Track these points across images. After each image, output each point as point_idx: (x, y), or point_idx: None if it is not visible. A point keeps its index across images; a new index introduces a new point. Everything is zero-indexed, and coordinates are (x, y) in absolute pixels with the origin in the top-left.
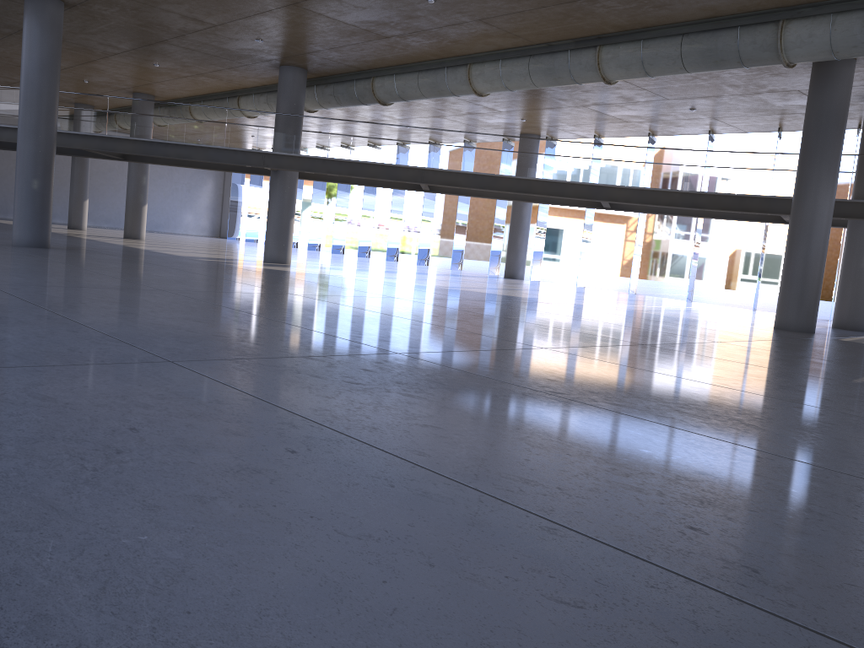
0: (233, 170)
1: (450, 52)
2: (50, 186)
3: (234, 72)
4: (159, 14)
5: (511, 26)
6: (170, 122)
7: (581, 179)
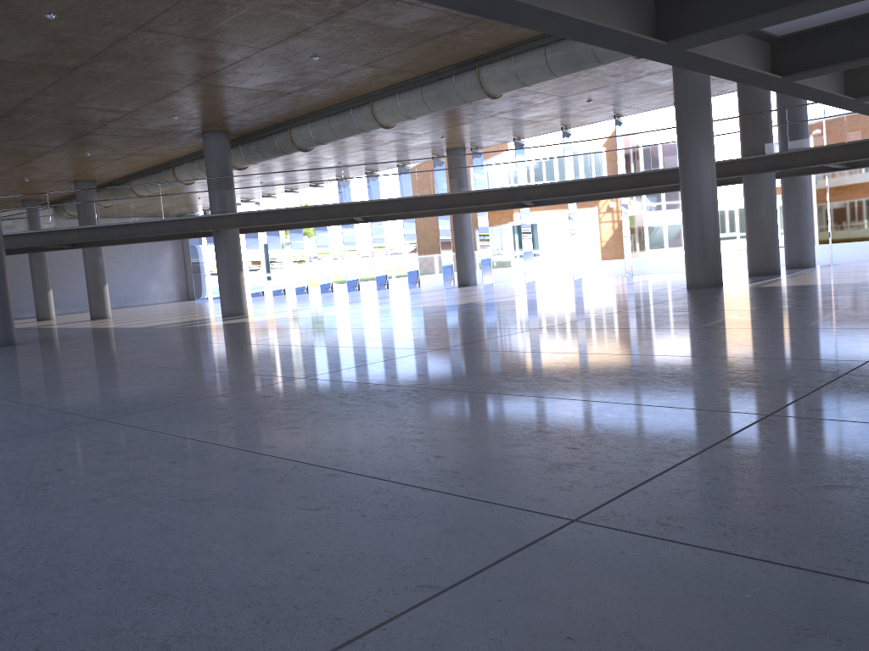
0: (179, 238)
1: (351, 95)
2: (6, 287)
3: (163, 147)
4: (77, 112)
5: (395, 65)
6: (109, 206)
7: (497, 185)
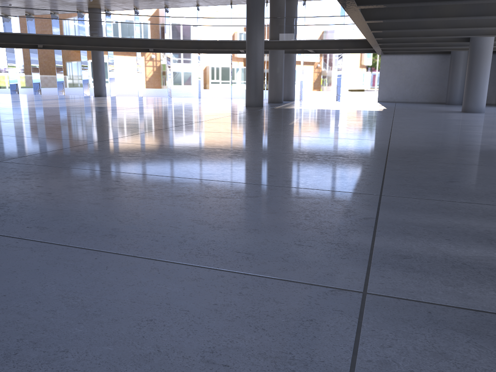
0: None
1: None
2: None
3: None
4: None
5: None
6: None
7: (137, 36)
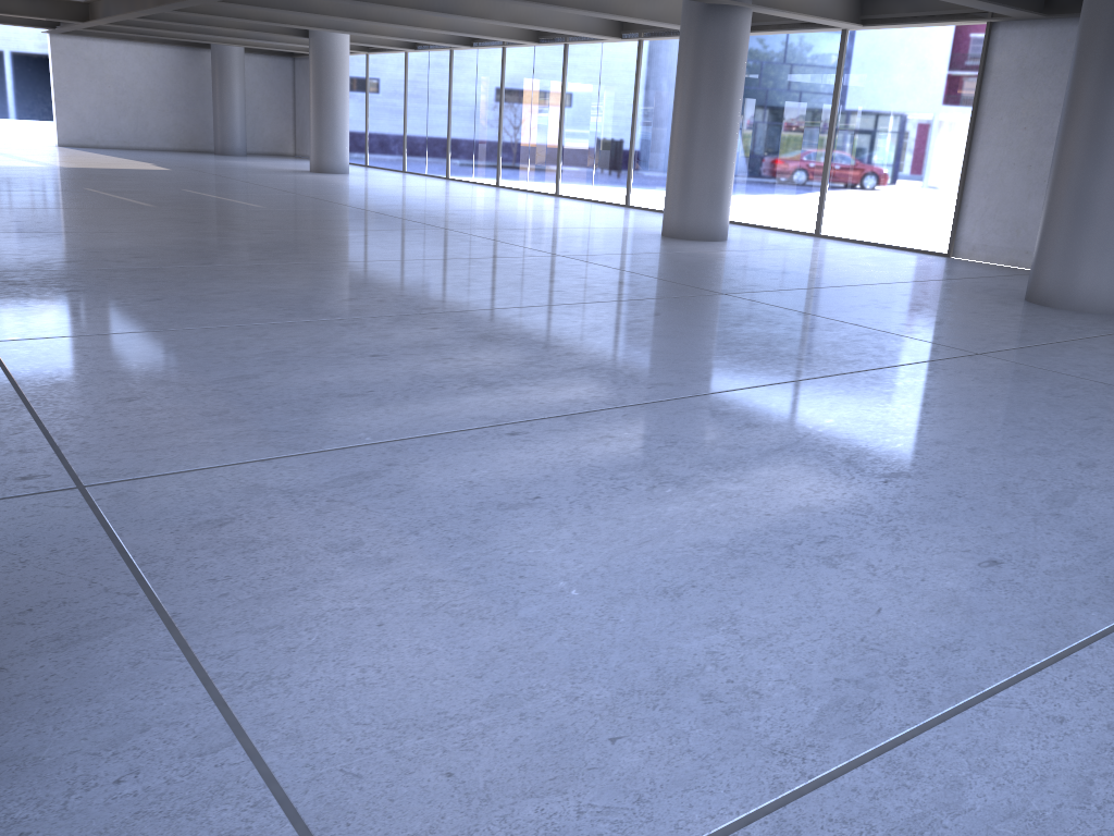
0: None
1: None
2: None
3: None
4: None
5: None
6: None
7: None
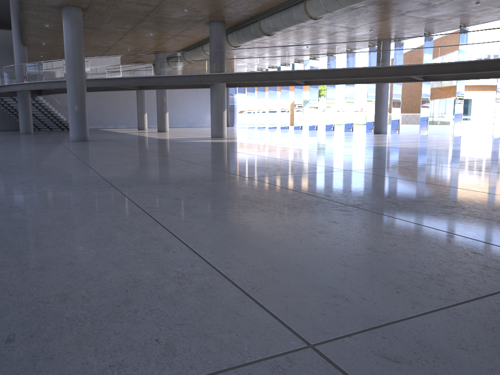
0: (195, 87)
1: None
2: (84, 108)
3: (191, 31)
4: (127, 5)
5: None
6: (151, 65)
7: (392, 63)
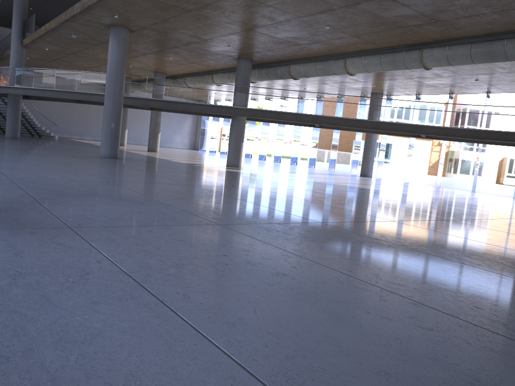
0: (210, 115)
1: (335, 51)
2: (119, 126)
3: (212, 62)
4: (178, 34)
5: (371, 39)
6: (179, 90)
7: (409, 121)
